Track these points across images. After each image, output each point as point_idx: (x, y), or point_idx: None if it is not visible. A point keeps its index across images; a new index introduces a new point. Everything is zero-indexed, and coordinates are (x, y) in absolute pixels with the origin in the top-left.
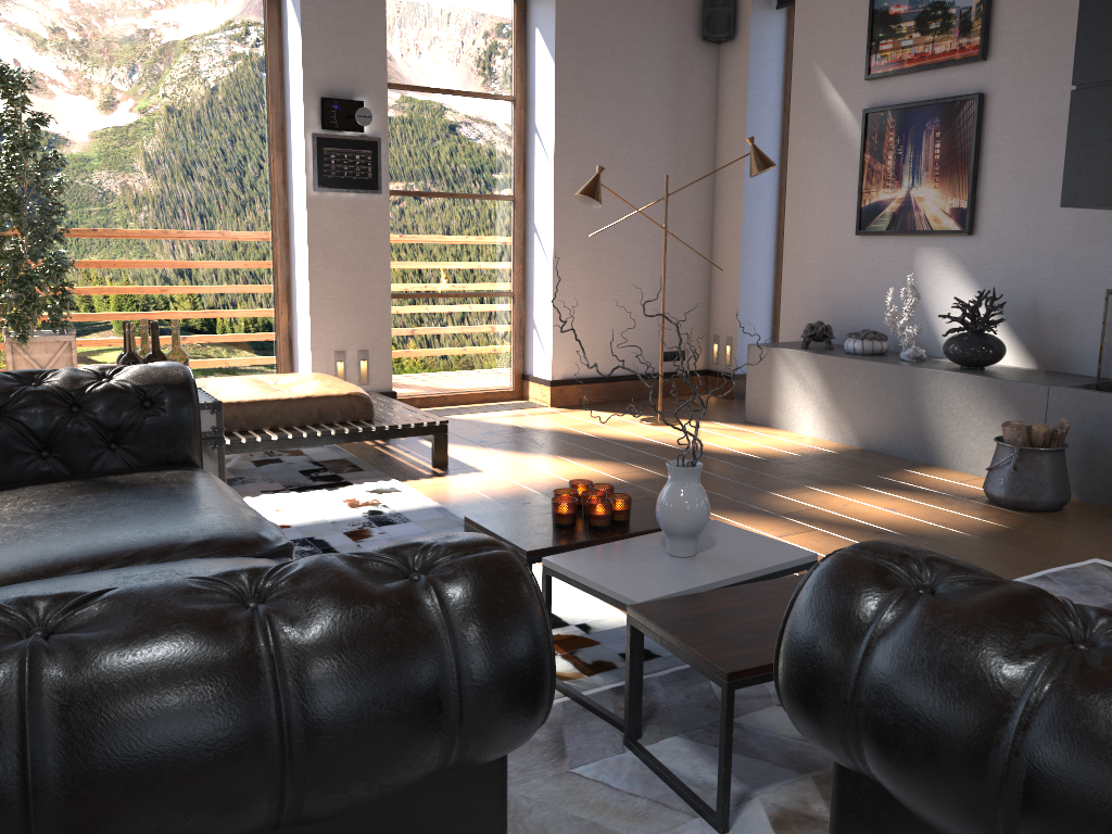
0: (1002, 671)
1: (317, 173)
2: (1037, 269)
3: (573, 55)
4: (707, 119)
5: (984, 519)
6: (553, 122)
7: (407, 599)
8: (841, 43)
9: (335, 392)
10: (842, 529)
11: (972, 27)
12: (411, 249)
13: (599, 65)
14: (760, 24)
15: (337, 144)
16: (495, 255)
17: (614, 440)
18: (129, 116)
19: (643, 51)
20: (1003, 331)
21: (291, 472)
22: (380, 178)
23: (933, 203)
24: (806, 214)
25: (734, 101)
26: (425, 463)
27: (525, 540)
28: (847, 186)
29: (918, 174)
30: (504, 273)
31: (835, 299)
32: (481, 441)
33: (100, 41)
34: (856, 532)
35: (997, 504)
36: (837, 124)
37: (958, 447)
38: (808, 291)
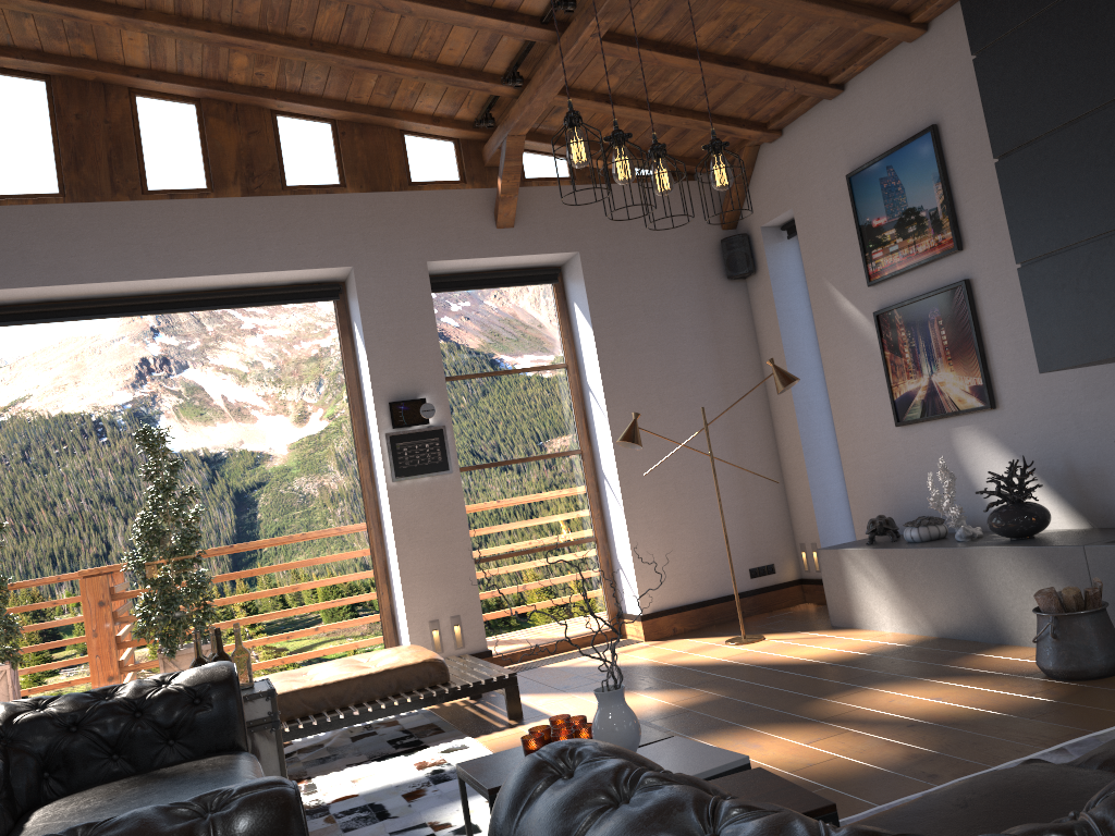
0: (560, 833)
1: (393, 466)
2: (1062, 430)
3: (608, 319)
4: (748, 346)
5: (1030, 695)
6: (600, 379)
7: (188, 833)
8: (841, 259)
9: (411, 661)
10: (875, 726)
11: (942, 224)
12: (492, 514)
13: (634, 322)
14: (776, 254)
15: (407, 438)
16: (573, 506)
17: (691, 666)
18: (238, 449)
19: (673, 301)
20: (1050, 495)
21: (380, 743)
22: (449, 459)
23: (953, 385)
24: (850, 415)
25: (768, 325)
26: (503, 716)
27: (493, 779)
28: (878, 382)
29: (933, 361)
30: (584, 520)
31: (895, 490)
32: (564, 686)
33: (210, 395)
34: (888, 728)
35: (1051, 677)
36: (856, 329)
37: (1022, 622)
38: (870, 487)
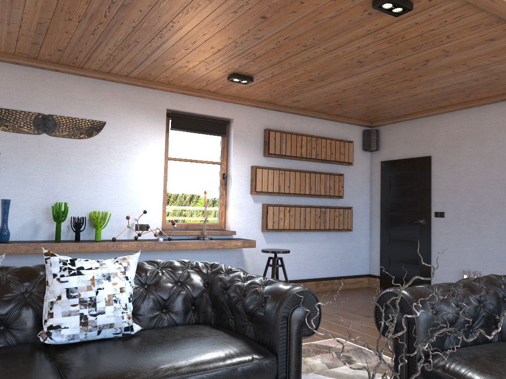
0: None
1: None
2: None
3: None
4: None
5: None
6: None
7: None
8: None
9: None
10: None
11: None
12: None
13: None
14: None
15: None
16: None
17: None
18: None
19: None
20: None
21: None
22: None
23: None
24: None
25: None
26: None
27: None
28: None
29: None
30: None
31: None
32: None
33: None
34: None
35: None
36: None
37: None
38: None
